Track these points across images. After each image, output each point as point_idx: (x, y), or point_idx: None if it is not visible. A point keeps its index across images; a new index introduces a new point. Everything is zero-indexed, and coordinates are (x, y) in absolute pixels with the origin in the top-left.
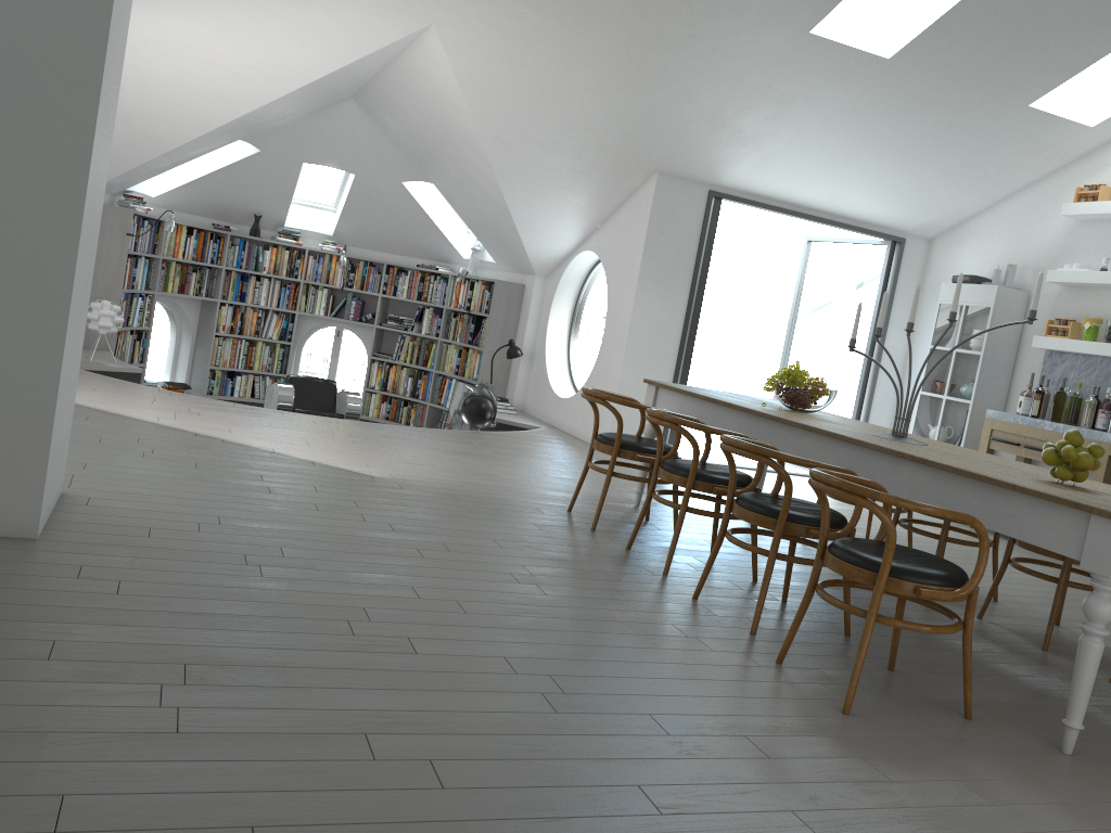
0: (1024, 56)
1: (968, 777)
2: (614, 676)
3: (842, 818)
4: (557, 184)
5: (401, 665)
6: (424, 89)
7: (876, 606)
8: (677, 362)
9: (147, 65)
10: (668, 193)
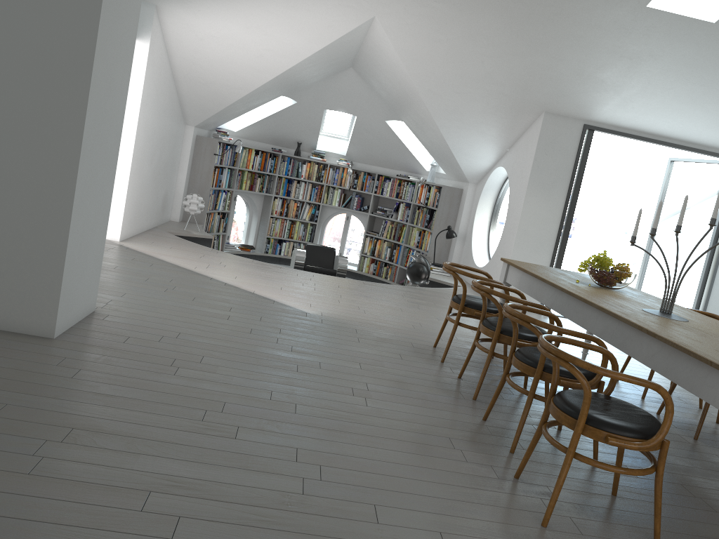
0: None
1: None
2: (370, 472)
3: None
4: (474, 121)
5: (217, 445)
6: (383, 59)
7: (573, 446)
8: (555, 246)
9: (211, 51)
10: (552, 126)
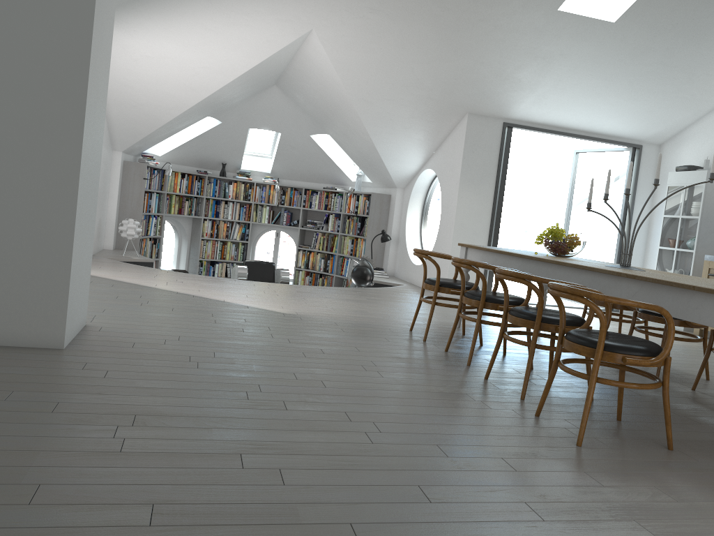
0: (710, 11)
1: (662, 484)
2: (418, 423)
3: (561, 507)
4: (403, 127)
5: (275, 416)
6: (314, 72)
7: (595, 371)
8: (489, 236)
9: (145, 72)
10: (476, 126)
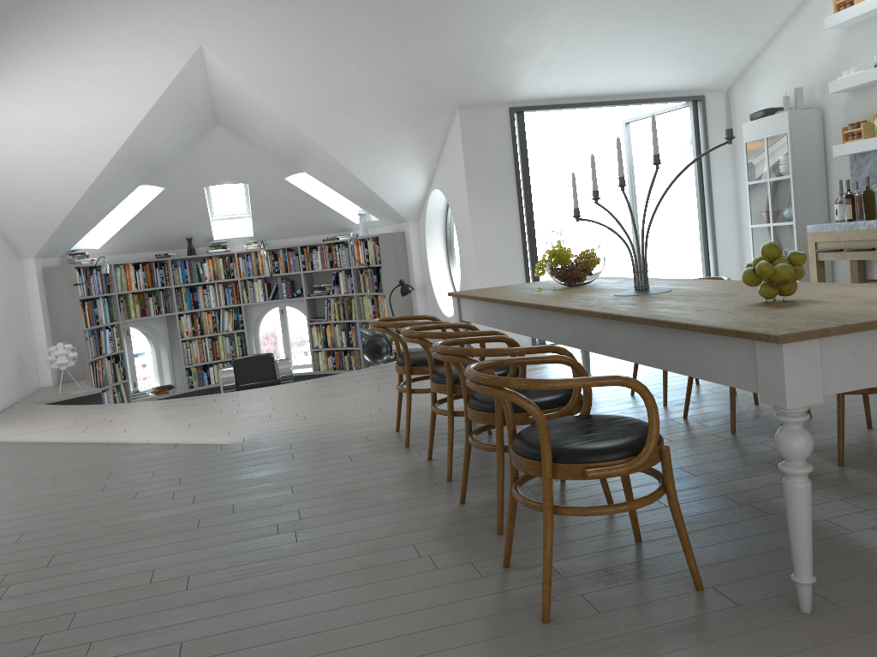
0: None
1: None
2: (293, 637)
3: None
4: (381, 143)
5: None
6: (241, 100)
7: (548, 499)
8: (525, 262)
9: (9, 152)
10: (473, 121)
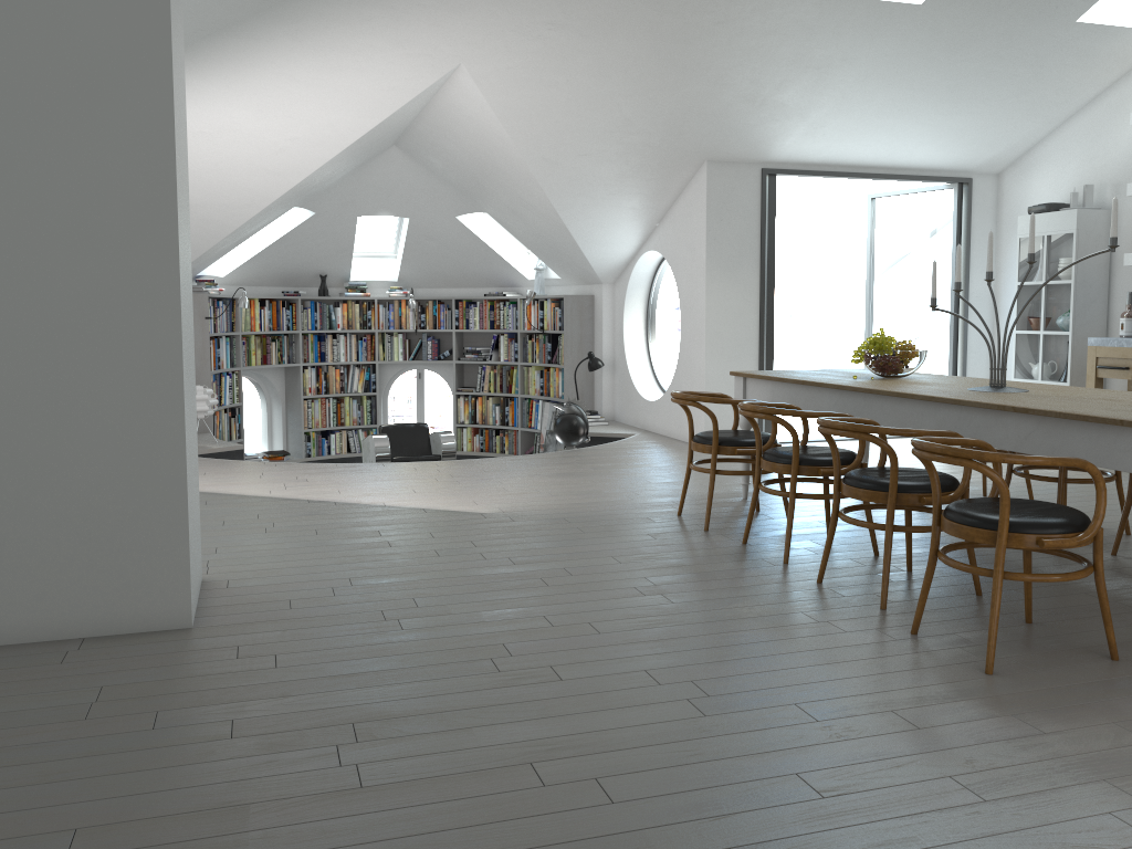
0: None
1: (1122, 718)
2: (754, 672)
3: (1001, 776)
4: (608, 192)
5: (550, 693)
6: (463, 125)
7: (1001, 564)
8: (760, 346)
9: (198, 156)
10: (721, 180)
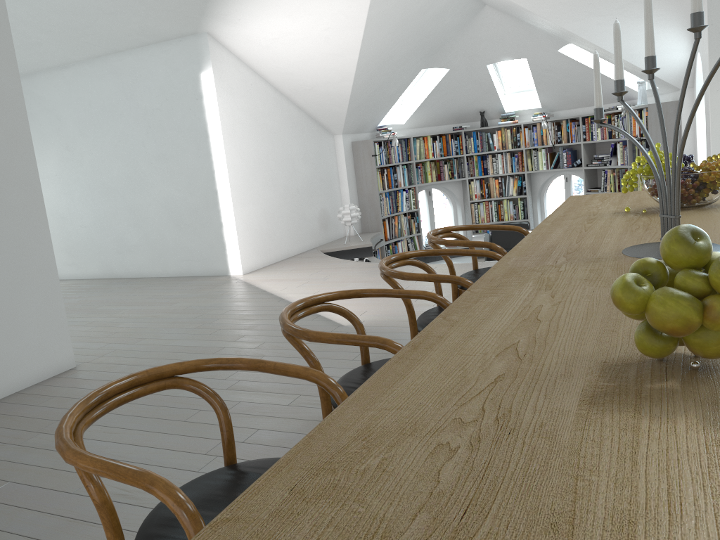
0: None
1: None
2: None
3: None
4: (615, 7)
5: None
6: None
7: None
8: None
9: (285, 55)
10: None
